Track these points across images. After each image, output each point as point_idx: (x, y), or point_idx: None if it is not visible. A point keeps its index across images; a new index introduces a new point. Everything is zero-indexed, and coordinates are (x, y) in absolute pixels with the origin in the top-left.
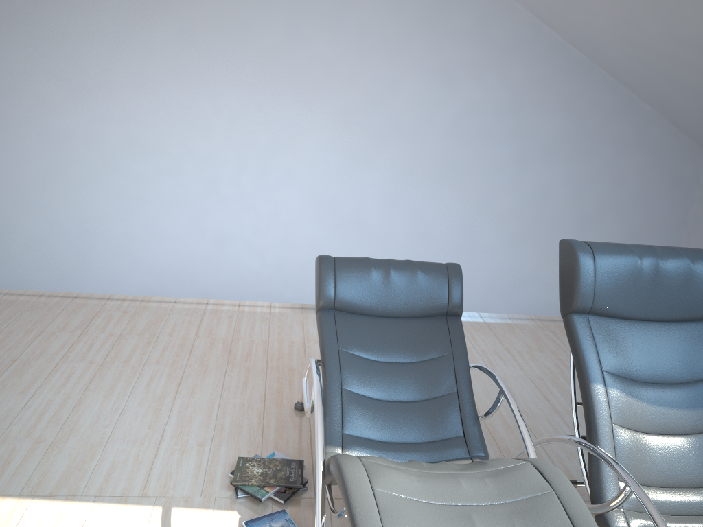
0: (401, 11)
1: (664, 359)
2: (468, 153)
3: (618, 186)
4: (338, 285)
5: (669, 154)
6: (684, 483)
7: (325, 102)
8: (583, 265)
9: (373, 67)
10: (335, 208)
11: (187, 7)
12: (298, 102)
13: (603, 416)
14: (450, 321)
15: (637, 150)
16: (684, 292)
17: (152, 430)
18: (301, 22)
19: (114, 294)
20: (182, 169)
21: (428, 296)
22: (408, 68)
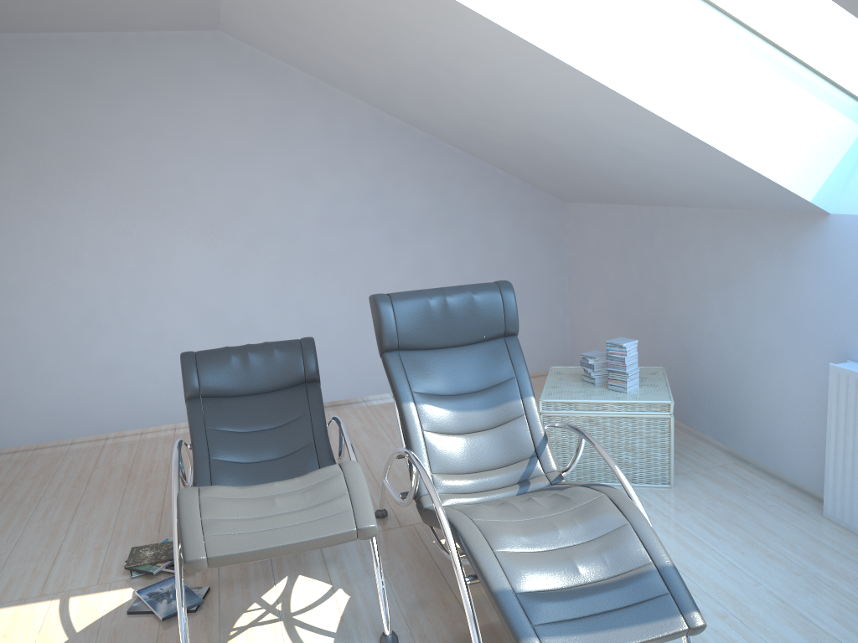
0: (246, 121)
1: (466, 374)
2: (342, 241)
3: (493, 247)
4: (201, 374)
5: (532, 210)
6: (489, 466)
7: (190, 216)
8: (383, 311)
9: (231, 176)
10: (222, 316)
11: (33, 150)
12: (163, 221)
13: (414, 426)
14: (309, 387)
15: (501, 211)
16: (473, 318)
17: (49, 548)
18: (150, 146)
19: (4, 447)
20: (56, 305)
21: (285, 369)
22: (265, 172)
